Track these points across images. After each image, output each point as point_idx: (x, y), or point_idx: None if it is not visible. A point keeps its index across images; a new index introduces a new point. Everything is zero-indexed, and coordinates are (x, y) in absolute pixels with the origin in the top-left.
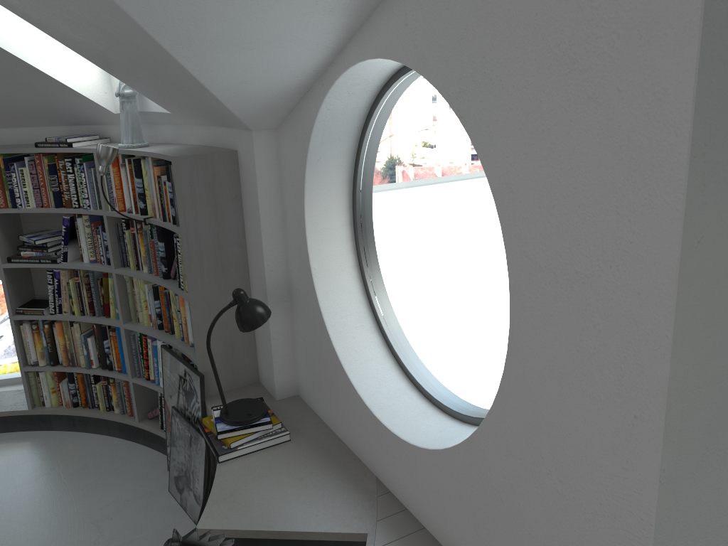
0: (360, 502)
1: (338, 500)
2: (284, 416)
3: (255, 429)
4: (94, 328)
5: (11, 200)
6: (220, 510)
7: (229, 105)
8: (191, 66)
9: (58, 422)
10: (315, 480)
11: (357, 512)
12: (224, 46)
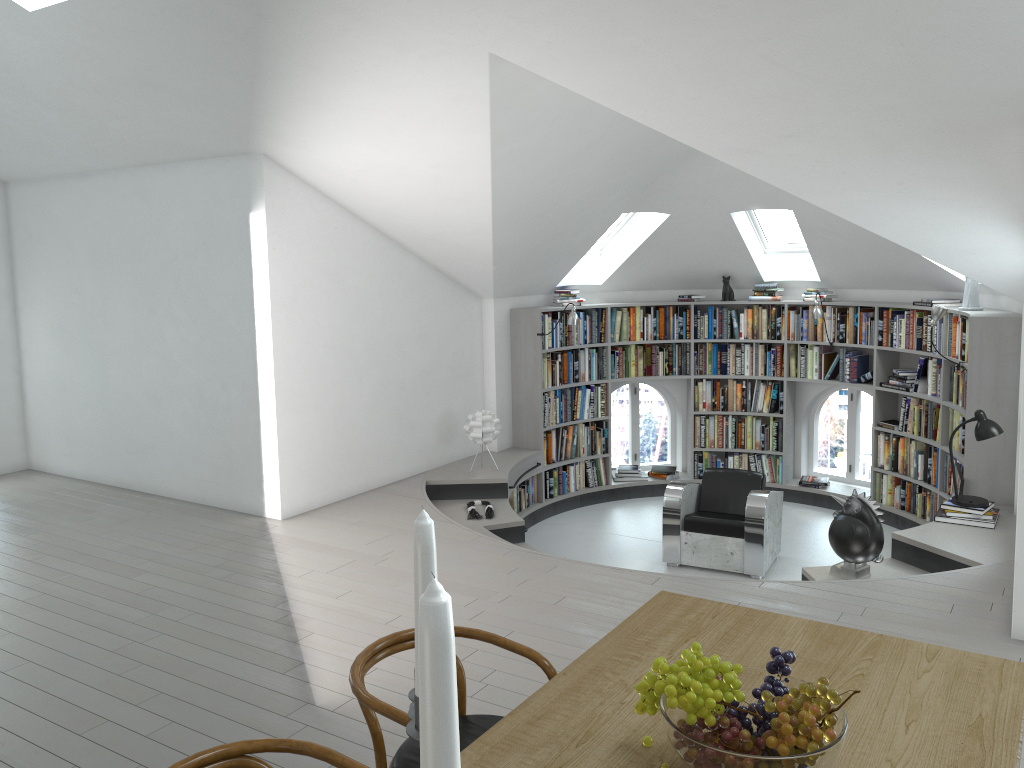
0: (998, 557)
1: (985, 552)
2: (1006, 521)
3: (968, 510)
4: (924, 447)
5: (889, 341)
6: (911, 532)
7: (985, 284)
8: (940, 262)
9: (887, 517)
10: (983, 543)
11: (990, 558)
12: (952, 252)
